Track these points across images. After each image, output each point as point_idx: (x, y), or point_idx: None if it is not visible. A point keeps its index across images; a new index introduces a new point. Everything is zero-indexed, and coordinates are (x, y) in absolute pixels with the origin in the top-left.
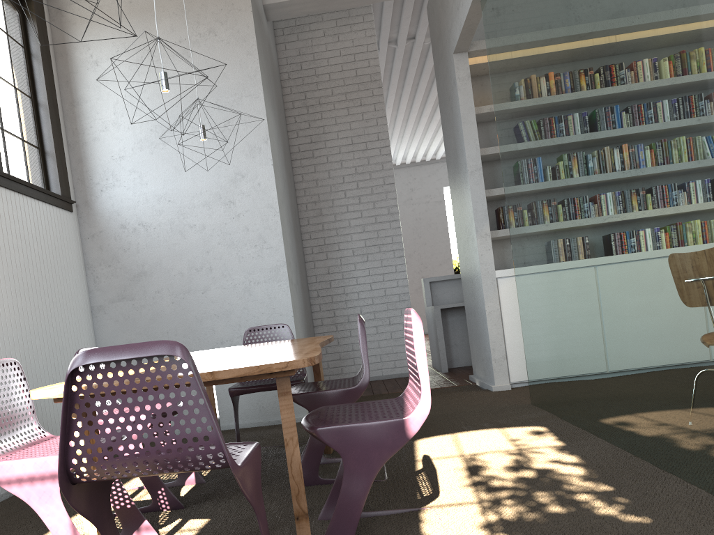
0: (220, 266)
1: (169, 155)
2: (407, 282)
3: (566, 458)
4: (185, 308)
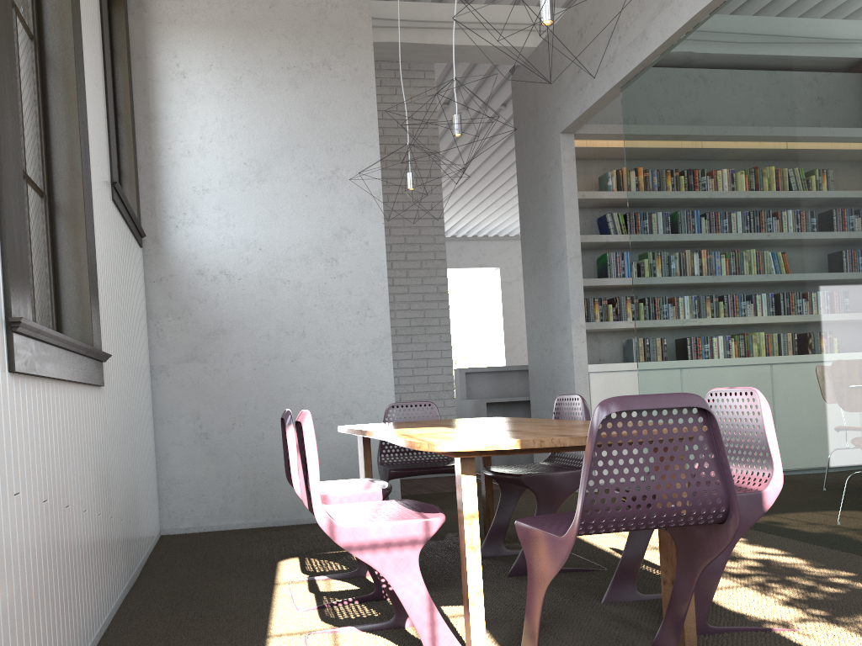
0: (315, 331)
1: (265, 196)
2: (452, 370)
3: (767, 550)
4: (269, 377)
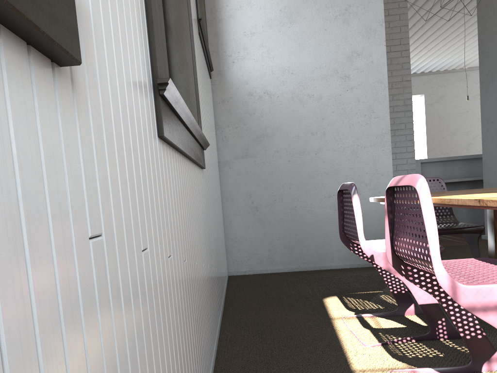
0: (332, 131)
1: (295, 33)
2: (414, 160)
3: None
4: (299, 166)
